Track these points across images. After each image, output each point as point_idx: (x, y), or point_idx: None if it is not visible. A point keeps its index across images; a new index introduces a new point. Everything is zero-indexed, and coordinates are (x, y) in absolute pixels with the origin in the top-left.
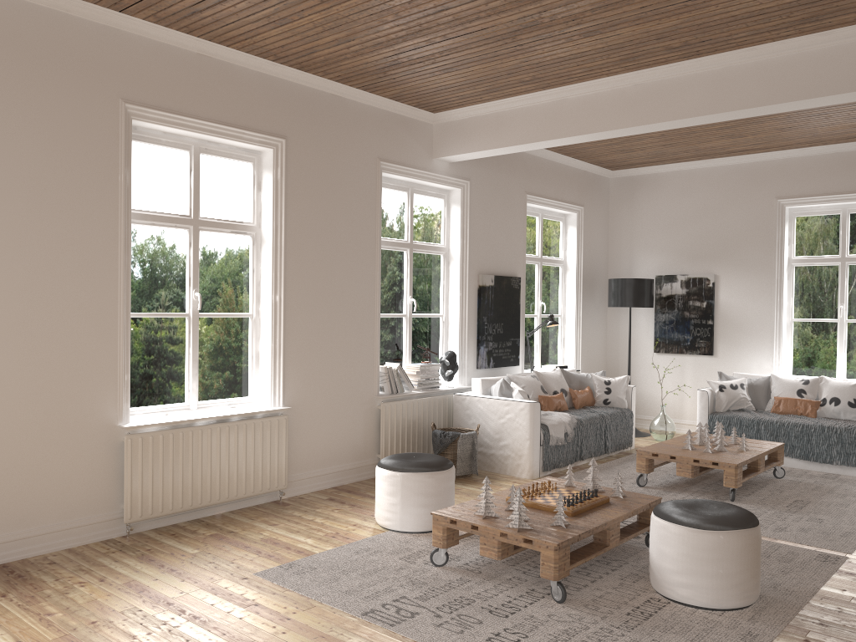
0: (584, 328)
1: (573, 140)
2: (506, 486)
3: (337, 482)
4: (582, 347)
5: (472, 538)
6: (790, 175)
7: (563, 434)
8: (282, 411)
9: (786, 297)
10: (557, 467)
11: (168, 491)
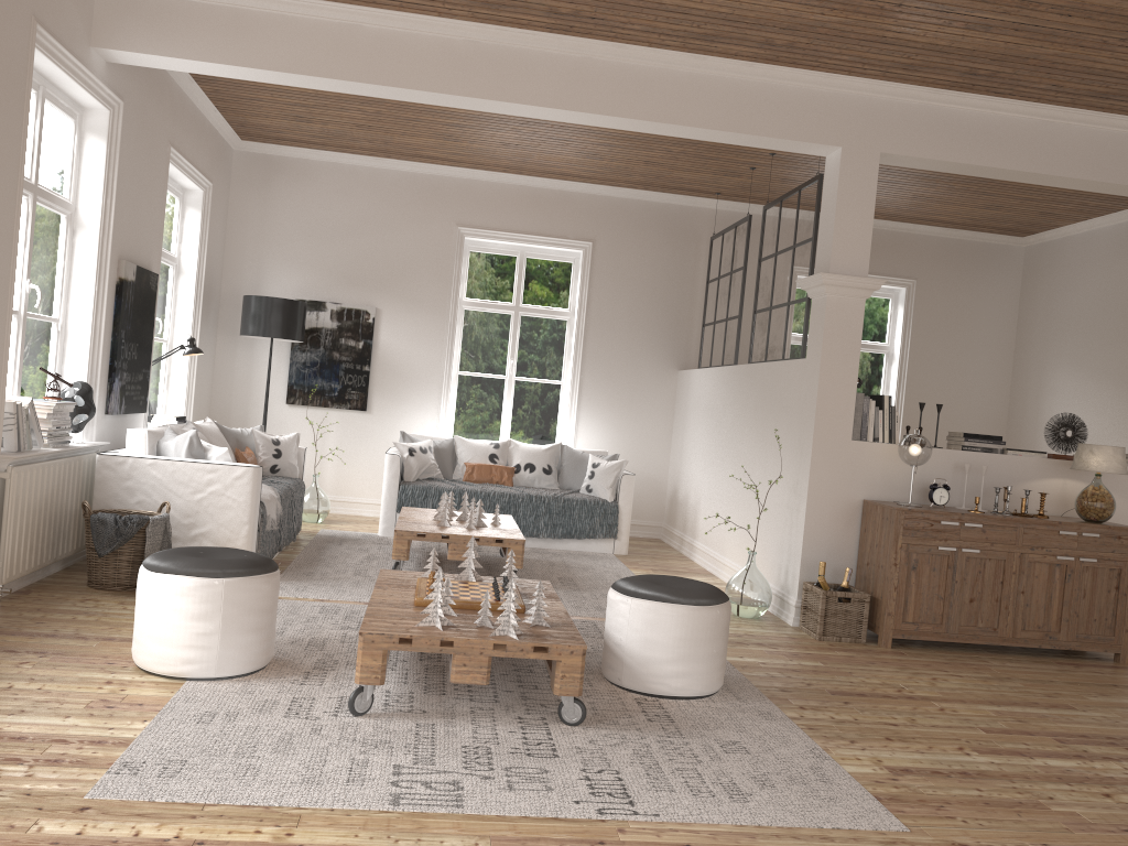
0: (199, 362)
1: (360, 88)
2: None
3: None
4: (195, 390)
5: (328, 670)
6: (474, 200)
7: (276, 514)
8: None
9: (455, 345)
10: None
11: None
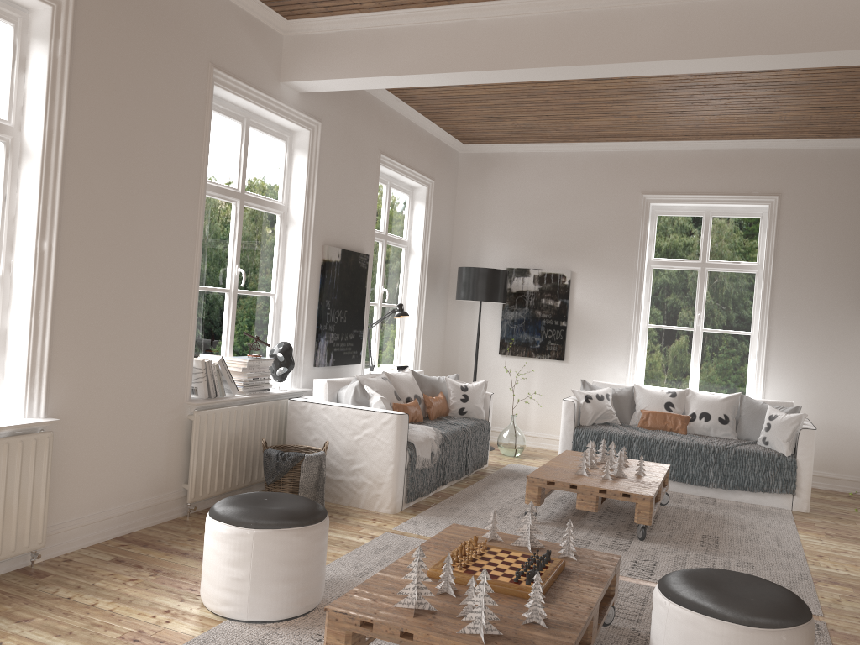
0: (426, 322)
1: (478, 77)
2: (366, 526)
3: (124, 529)
4: (422, 344)
5: None
6: (658, 169)
7: (430, 454)
8: (43, 426)
9: (643, 301)
10: (420, 496)
11: None
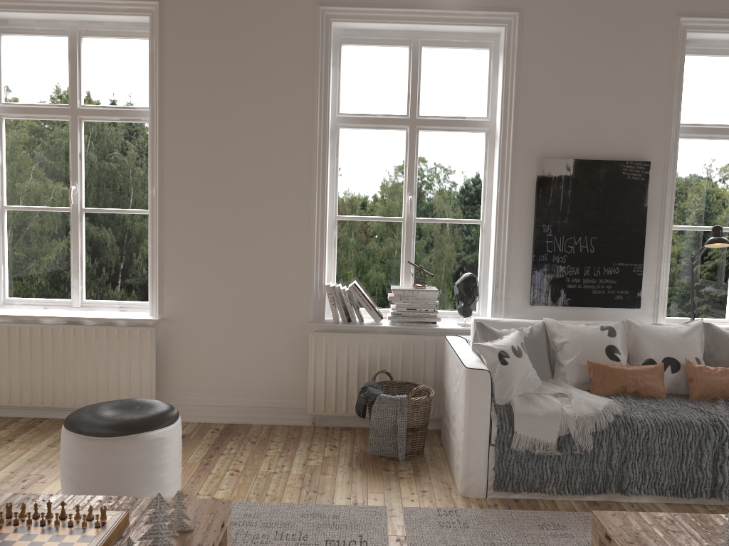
0: None
1: None
2: (393, 492)
3: (242, 419)
4: None
5: None
6: None
7: (556, 437)
8: (149, 322)
9: None
10: (538, 492)
11: (5, 383)
